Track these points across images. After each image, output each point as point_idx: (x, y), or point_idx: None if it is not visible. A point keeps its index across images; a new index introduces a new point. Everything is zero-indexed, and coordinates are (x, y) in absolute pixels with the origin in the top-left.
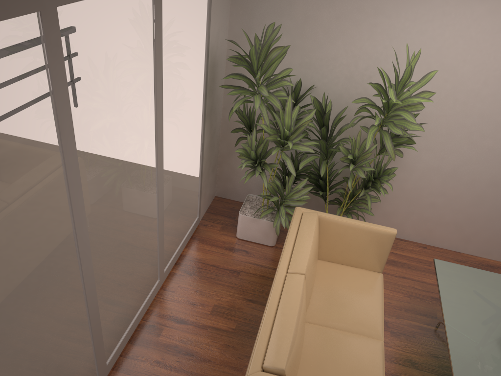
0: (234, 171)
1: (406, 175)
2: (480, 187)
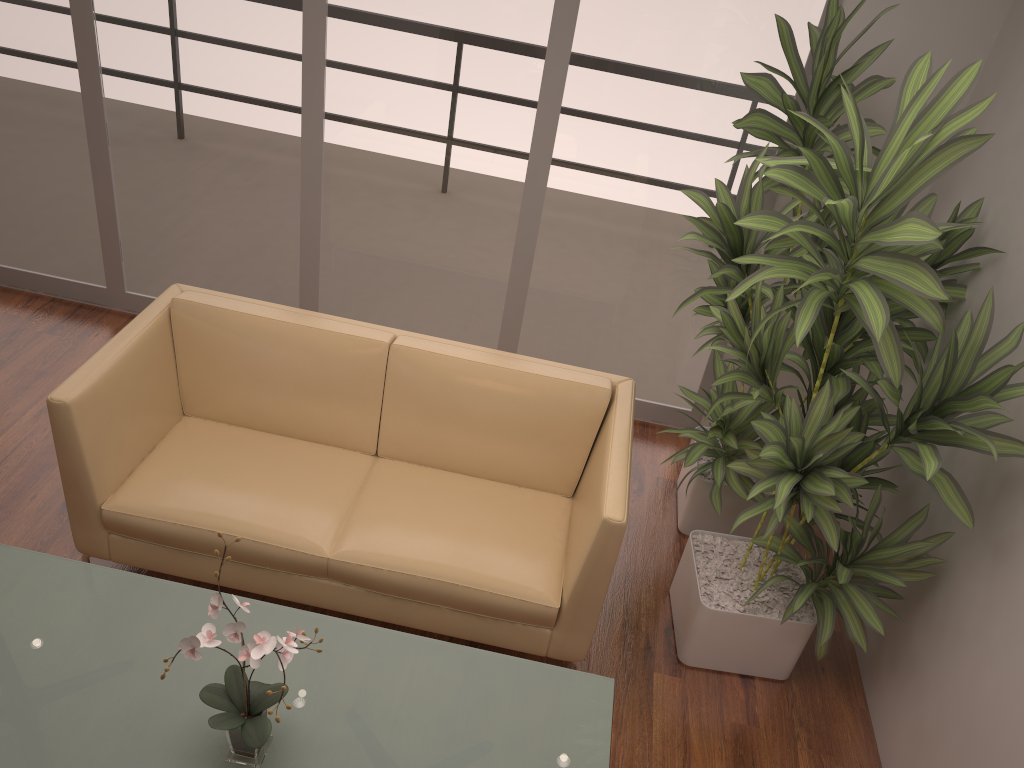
0: None
1: (1003, 640)
2: None
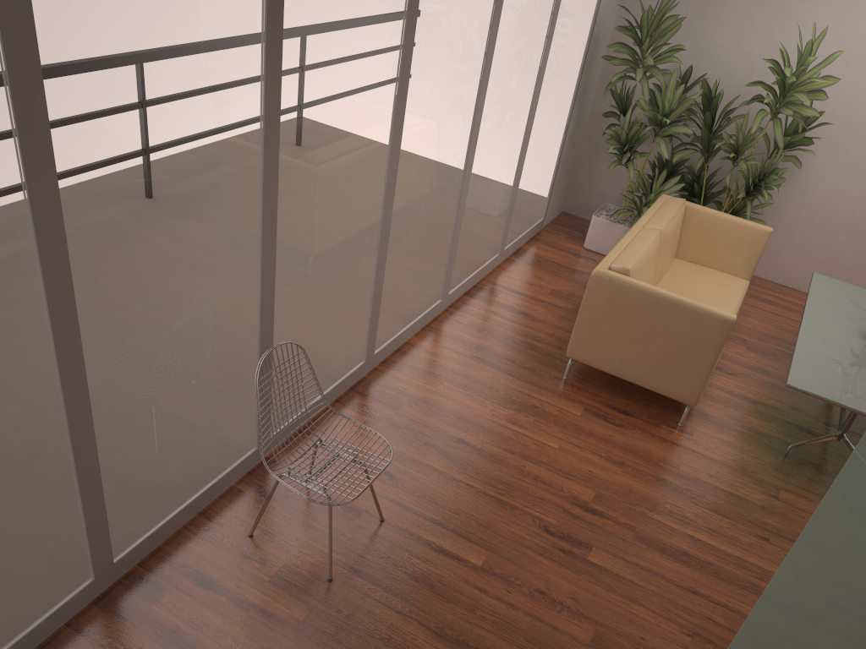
0: (592, 179)
1: (804, 198)
2: None
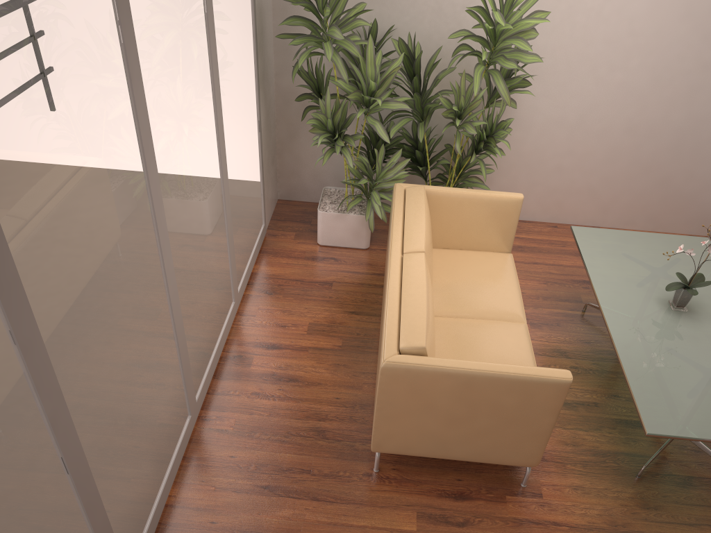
0: (300, 160)
1: (523, 133)
2: (614, 137)
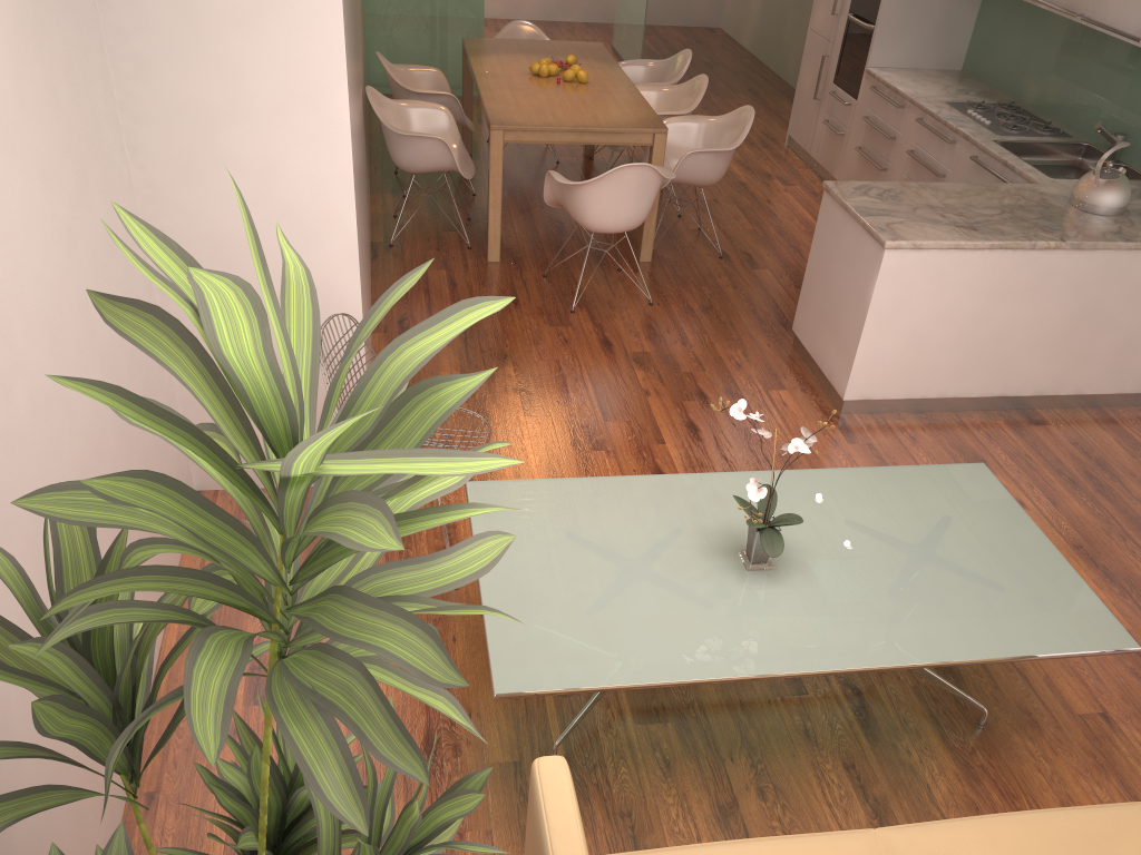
0: None
1: None
2: None
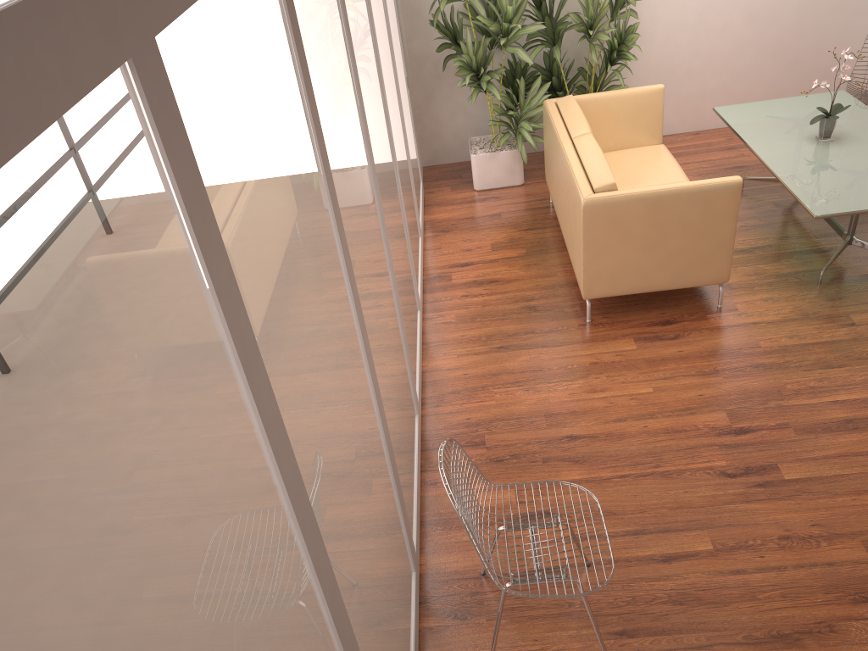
0: (439, 121)
1: (648, 46)
2: (737, 29)
